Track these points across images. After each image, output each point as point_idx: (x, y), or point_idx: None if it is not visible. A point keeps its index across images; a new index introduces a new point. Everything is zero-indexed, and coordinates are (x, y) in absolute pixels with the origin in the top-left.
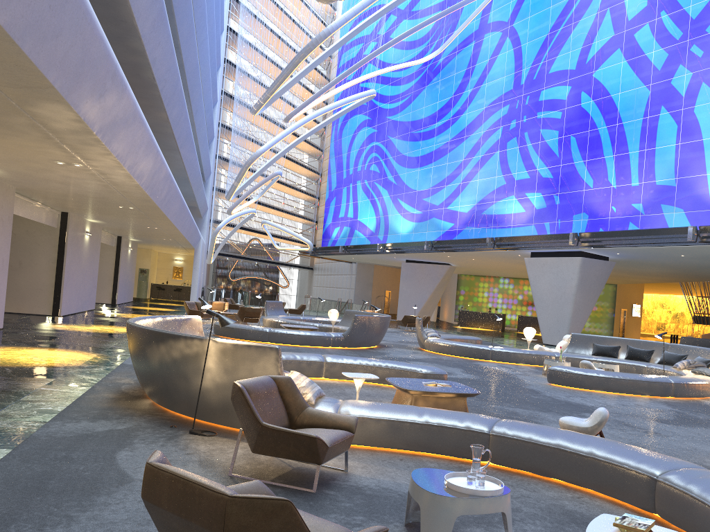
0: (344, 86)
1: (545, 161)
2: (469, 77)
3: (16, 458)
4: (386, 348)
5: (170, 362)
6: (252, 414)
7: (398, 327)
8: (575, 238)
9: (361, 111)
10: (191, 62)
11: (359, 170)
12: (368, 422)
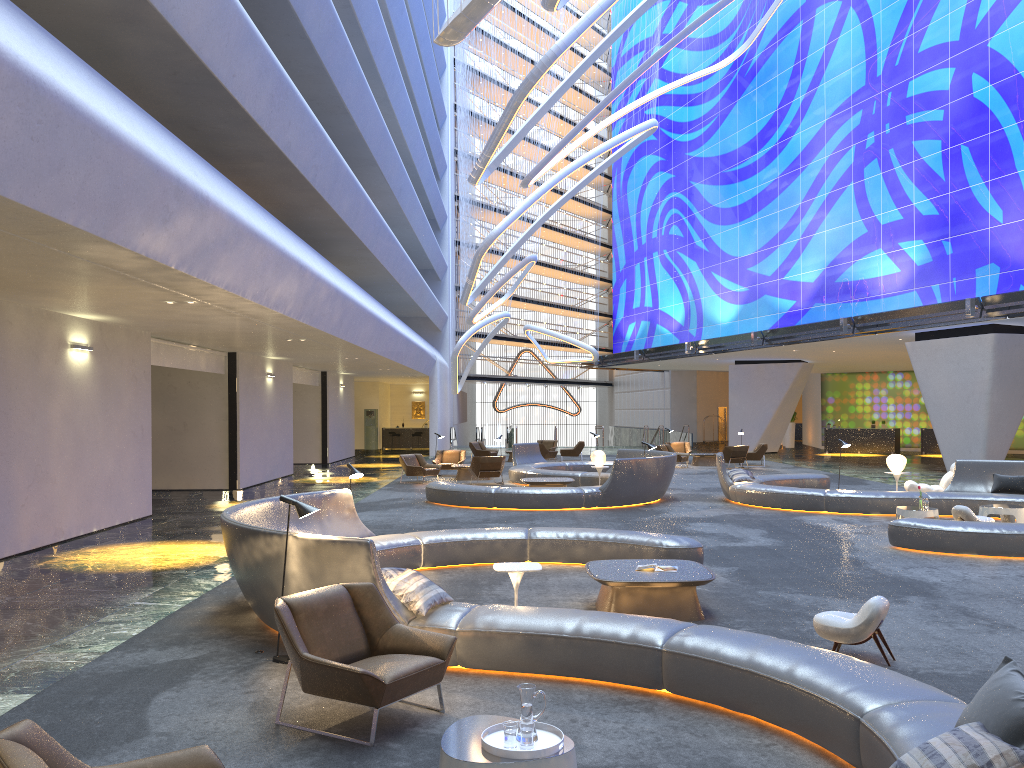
0: (605, 122)
1: (924, 190)
2: (799, 76)
3: (31, 707)
4: (671, 503)
5: (254, 566)
6: (290, 643)
7: None
8: (975, 306)
9: (650, 149)
10: (372, 129)
11: (655, 237)
12: (498, 637)
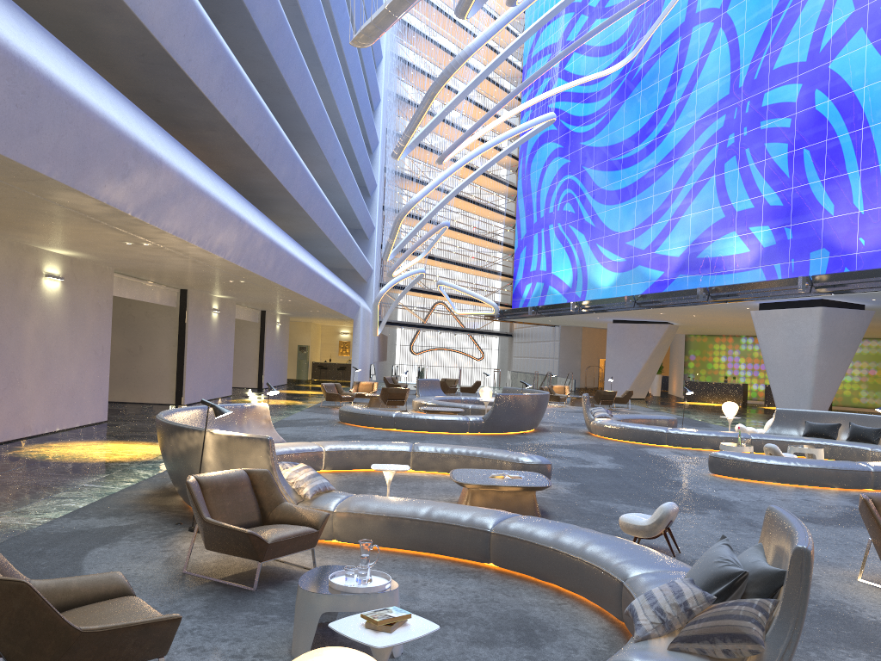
0: (511, 113)
1: (772, 184)
2: (676, 83)
3: None
4: (542, 433)
5: (179, 456)
6: (196, 509)
7: (592, 406)
8: (806, 283)
9: (551, 138)
10: (311, 108)
11: (551, 212)
12: (366, 518)
